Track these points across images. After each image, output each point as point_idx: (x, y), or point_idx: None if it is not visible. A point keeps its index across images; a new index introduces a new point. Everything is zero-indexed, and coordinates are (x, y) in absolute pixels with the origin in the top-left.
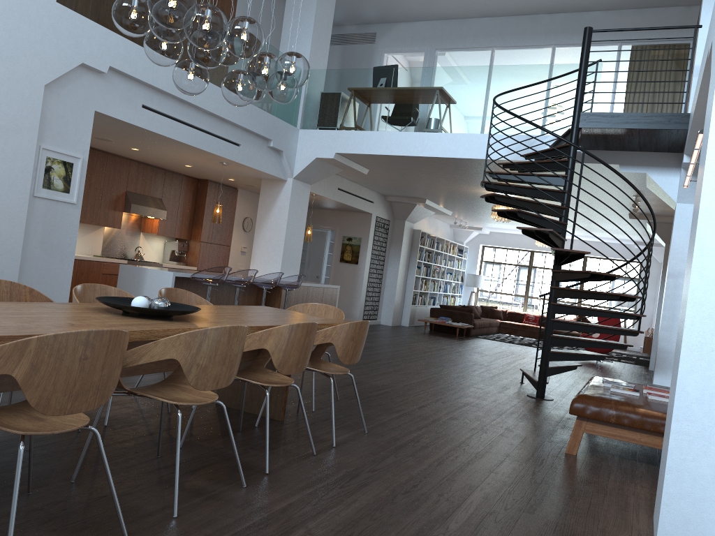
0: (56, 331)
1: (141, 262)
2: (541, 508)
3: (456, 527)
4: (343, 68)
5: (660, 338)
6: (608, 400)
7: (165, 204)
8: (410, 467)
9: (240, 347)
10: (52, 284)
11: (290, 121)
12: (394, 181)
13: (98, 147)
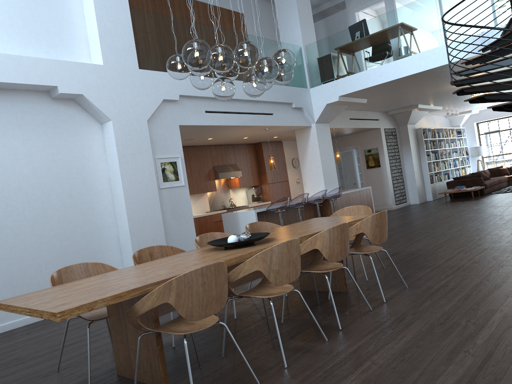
0: (187, 270)
1: (235, 208)
2: None
3: (482, 342)
4: (328, 34)
5: None
6: None
7: (239, 166)
8: (443, 305)
9: (297, 252)
10: (185, 238)
11: (301, 86)
12: (388, 100)
13: (189, 144)
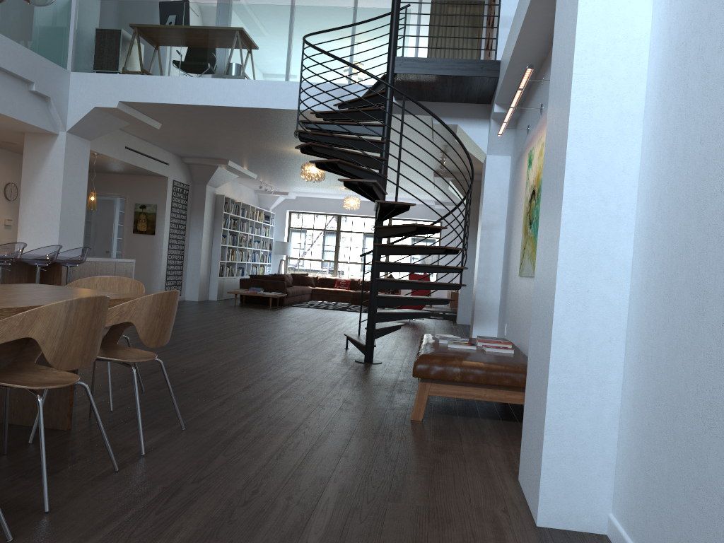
0: None
1: None
2: (406, 492)
3: (318, 541)
4: None
5: (477, 291)
6: (451, 357)
7: None
8: (246, 466)
9: None
10: None
11: (57, 61)
12: (192, 138)
13: None
